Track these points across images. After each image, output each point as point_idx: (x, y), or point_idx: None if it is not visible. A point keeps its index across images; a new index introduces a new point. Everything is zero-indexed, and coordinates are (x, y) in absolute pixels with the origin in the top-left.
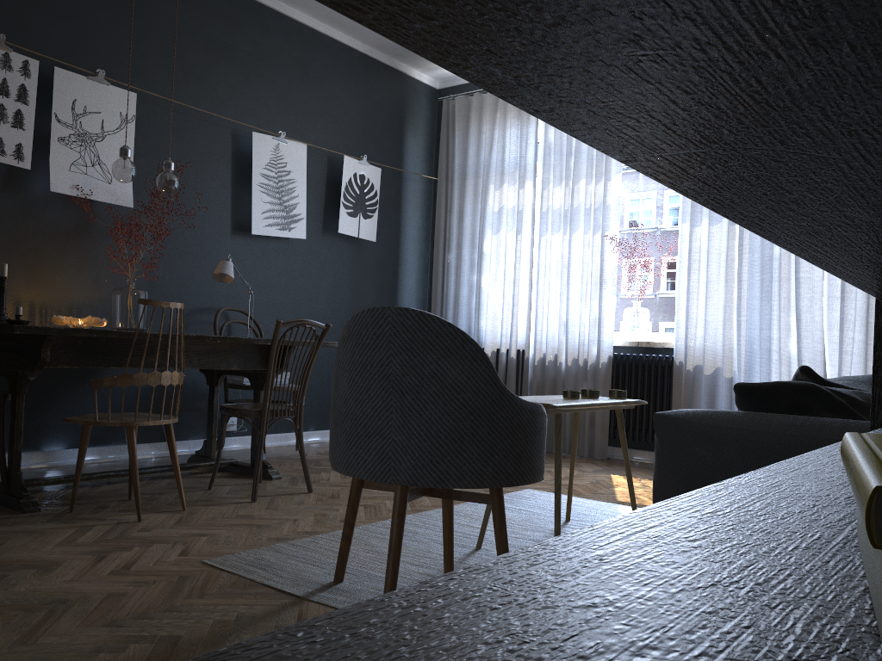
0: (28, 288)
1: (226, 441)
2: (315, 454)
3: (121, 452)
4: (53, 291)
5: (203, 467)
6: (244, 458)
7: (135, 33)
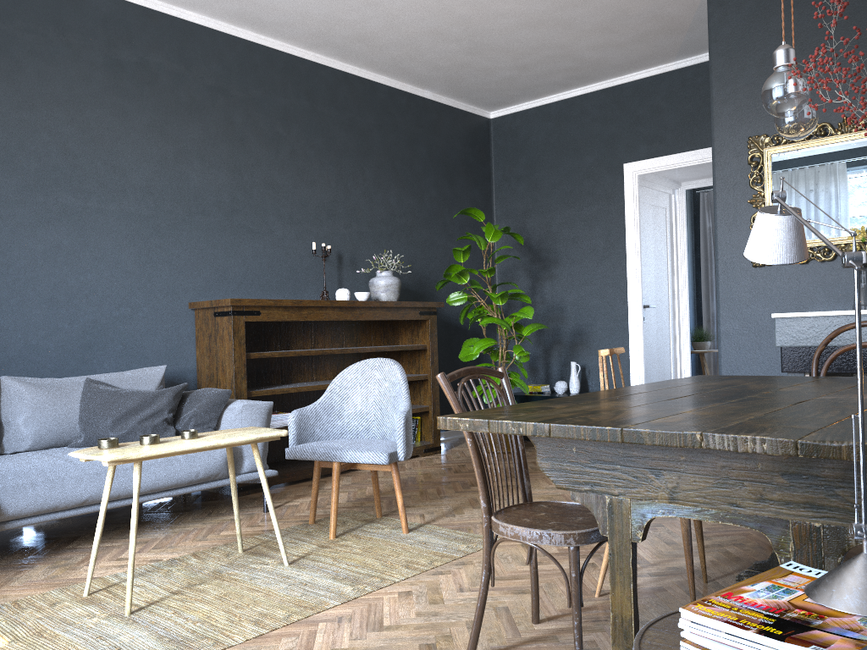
0: None
1: None
2: None
3: None
4: None
5: None
6: None
7: None
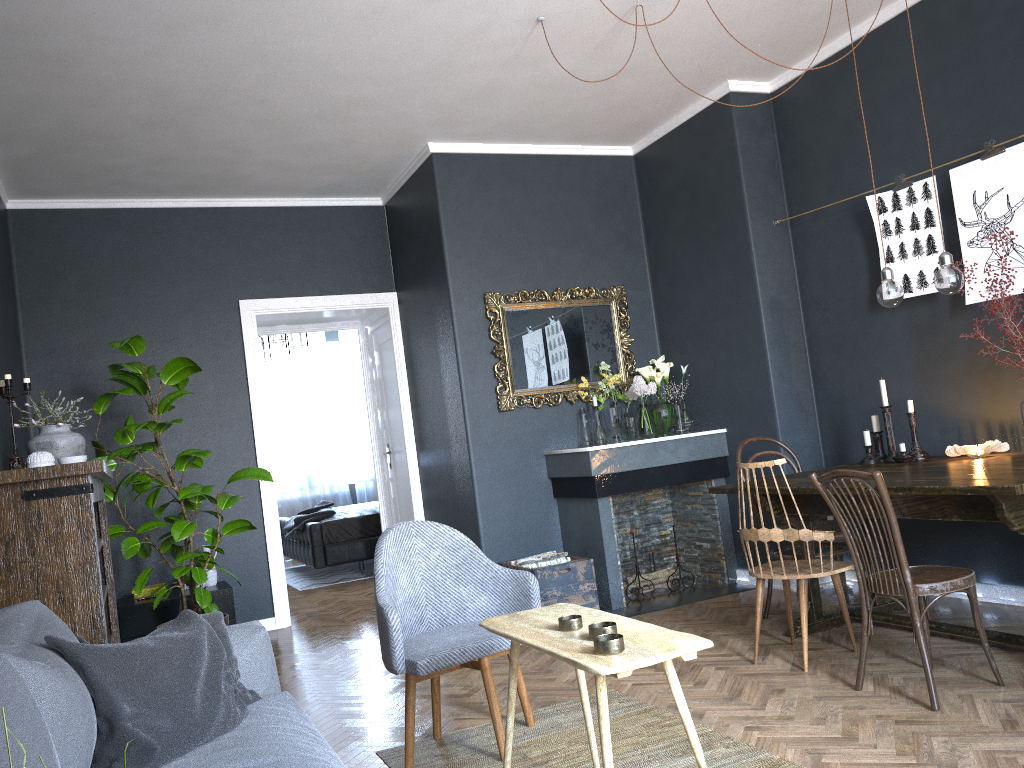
0: (994, 408)
1: None
2: None
3: None
4: (1019, 406)
5: None
6: None
7: None
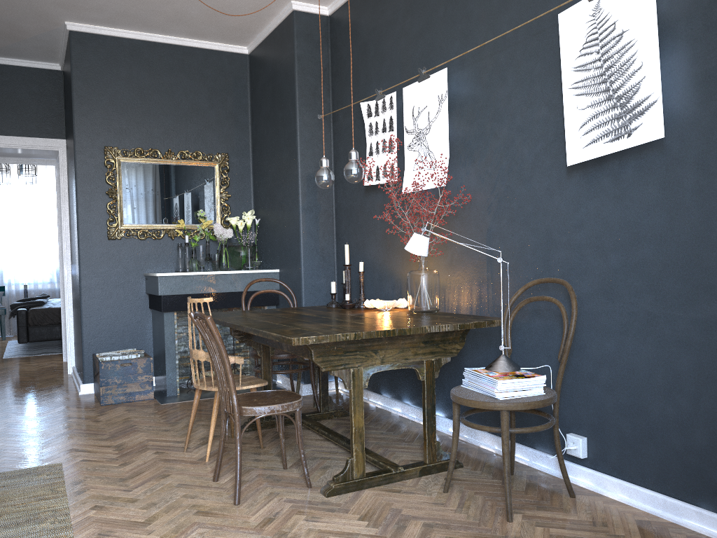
0: None
1: (572, 470)
2: (552, 534)
3: (472, 435)
4: None
5: (368, 460)
6: (496, 488)
7: (462, 0)
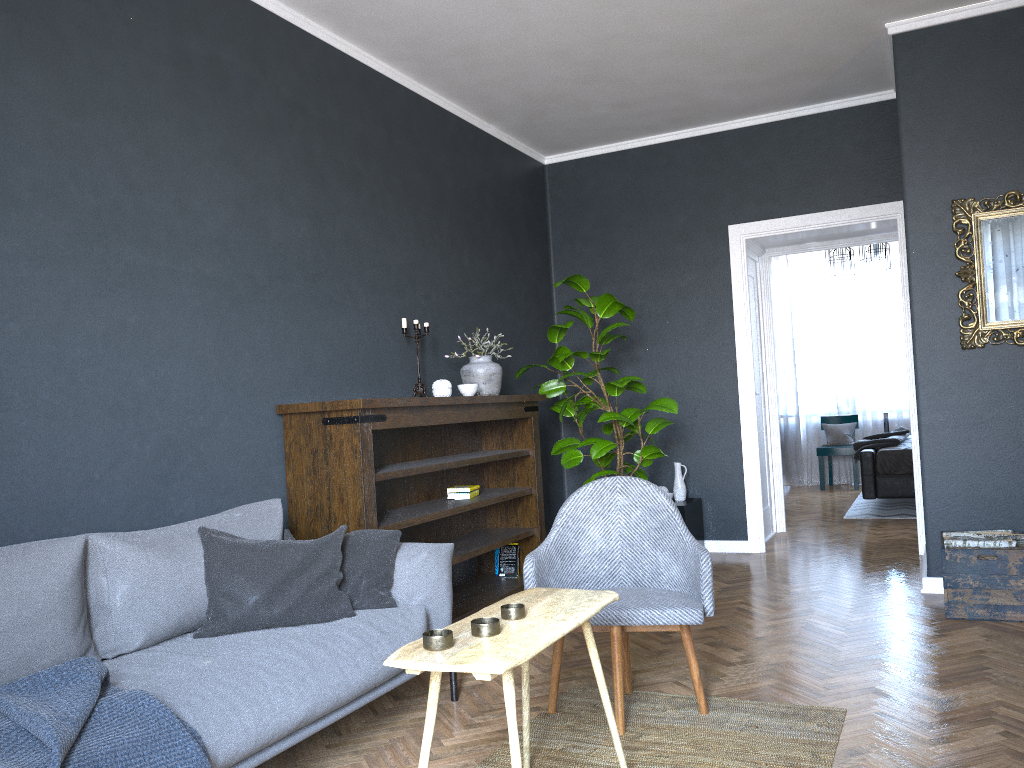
0: None
1: None
2: None
3: None
4: None
5: None
6: None
7: None
